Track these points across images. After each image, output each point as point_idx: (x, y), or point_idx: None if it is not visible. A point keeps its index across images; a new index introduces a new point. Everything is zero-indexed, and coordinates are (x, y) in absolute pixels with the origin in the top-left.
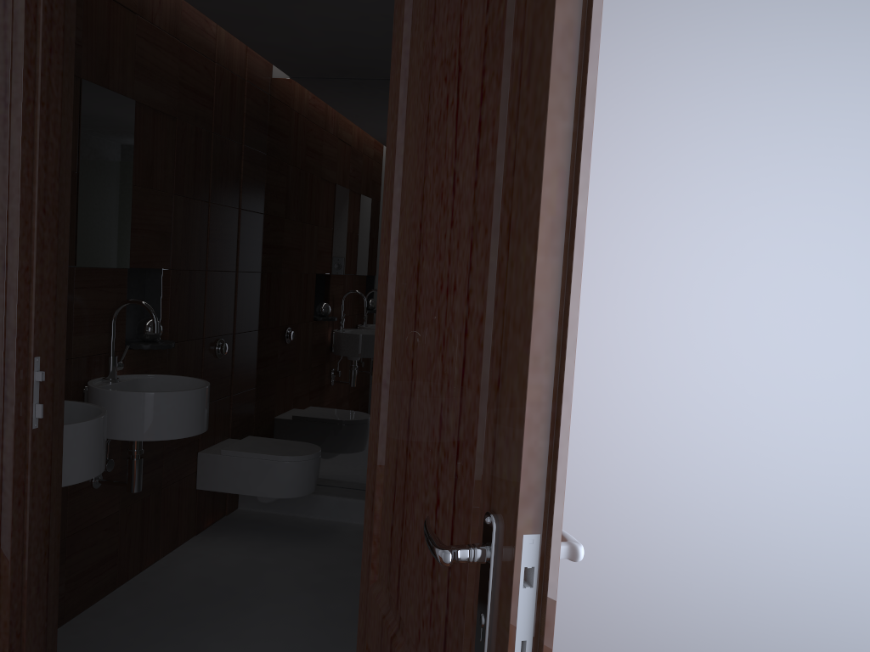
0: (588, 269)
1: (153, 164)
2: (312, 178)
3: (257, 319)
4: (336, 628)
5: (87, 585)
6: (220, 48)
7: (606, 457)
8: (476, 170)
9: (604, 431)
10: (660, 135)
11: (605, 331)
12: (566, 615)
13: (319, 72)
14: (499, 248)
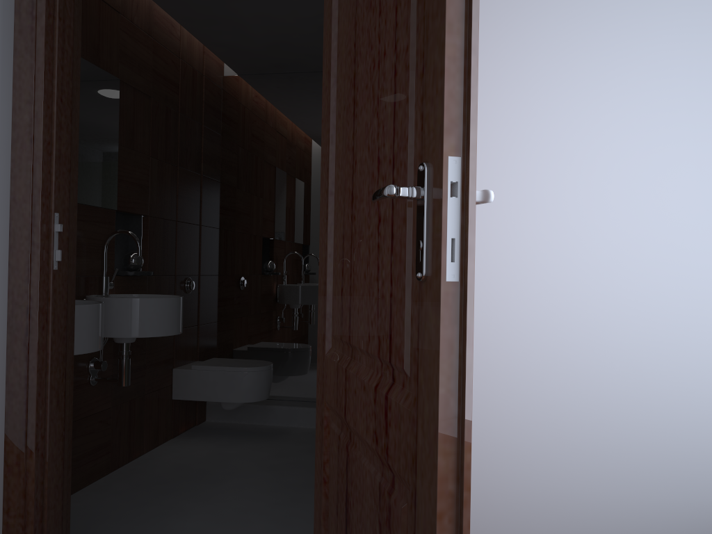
0: (482, 107)
1: (134, 130)
2: (257, 152)
3: (217, 266)
4: (291, 493)
5: (87, 466)
6: (183, 48)
7: (505, 252)
8: None
9: (502, 232)
10: (530, 2)
11: (498, 154)
12: (481, 381)
13: (261, 68)
14: None
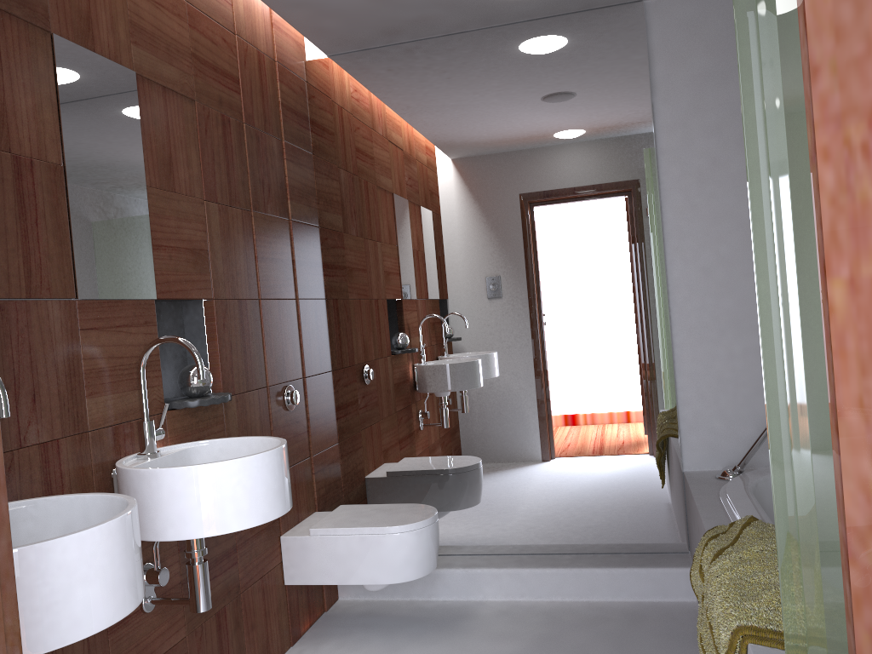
0: None
1: (171, 159)
2: (371, 173)
3: (328, 357)
4: None
5: None
6: (239, 17)
7: None
8: None
9: None
10: None
11: None
12: None
13: (363, 40)
14: None
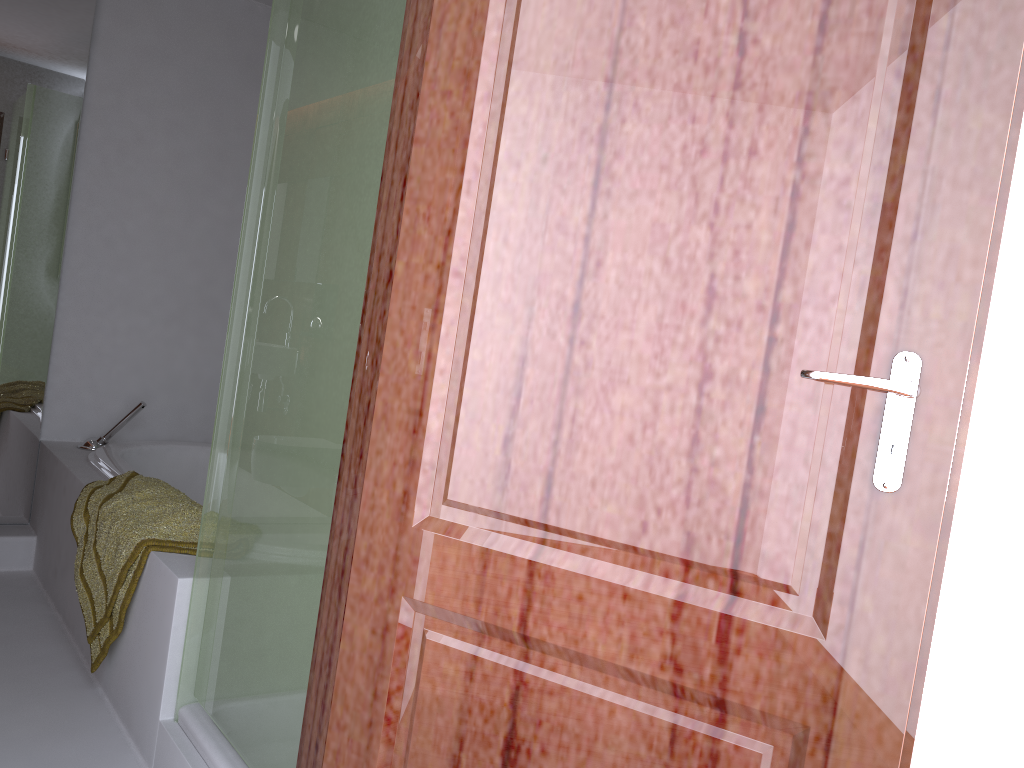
0: None
1: None
2: None
3: None
4: None
5: None
6: None
7: None
8: (818, 36)
9: None
10: None
11: None
12: None
13: None
14: (882, 116)
